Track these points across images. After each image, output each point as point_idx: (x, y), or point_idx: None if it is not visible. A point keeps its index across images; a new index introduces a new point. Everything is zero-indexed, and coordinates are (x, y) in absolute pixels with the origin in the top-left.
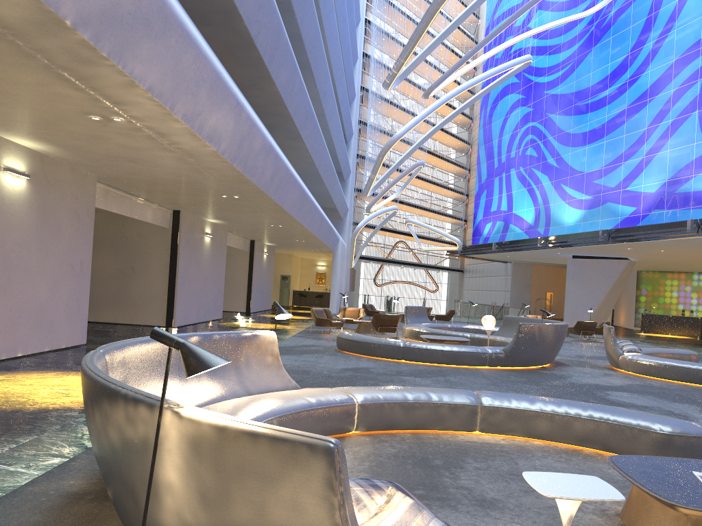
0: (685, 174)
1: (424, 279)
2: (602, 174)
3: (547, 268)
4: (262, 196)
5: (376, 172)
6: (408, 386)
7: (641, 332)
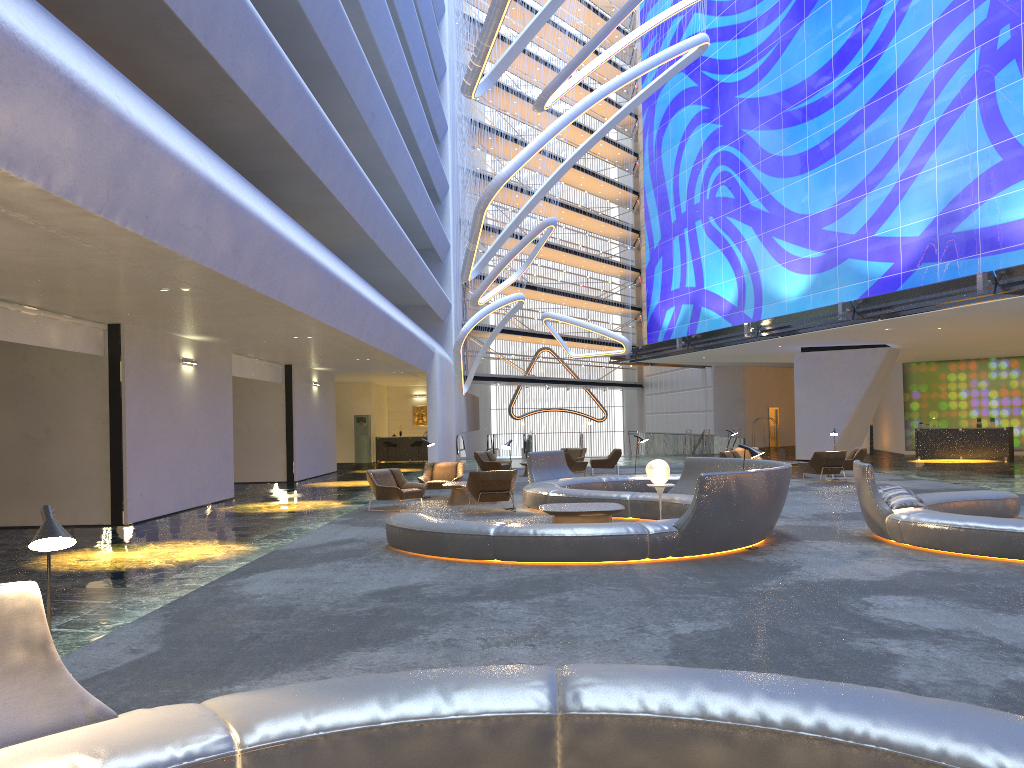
0: (965, 202)
1: (587, 403)
2: (836, 216)
3: (766, 370)
4: (230, 285)
5: (476, 239)
6: (475, 628)
7: (917, 458)
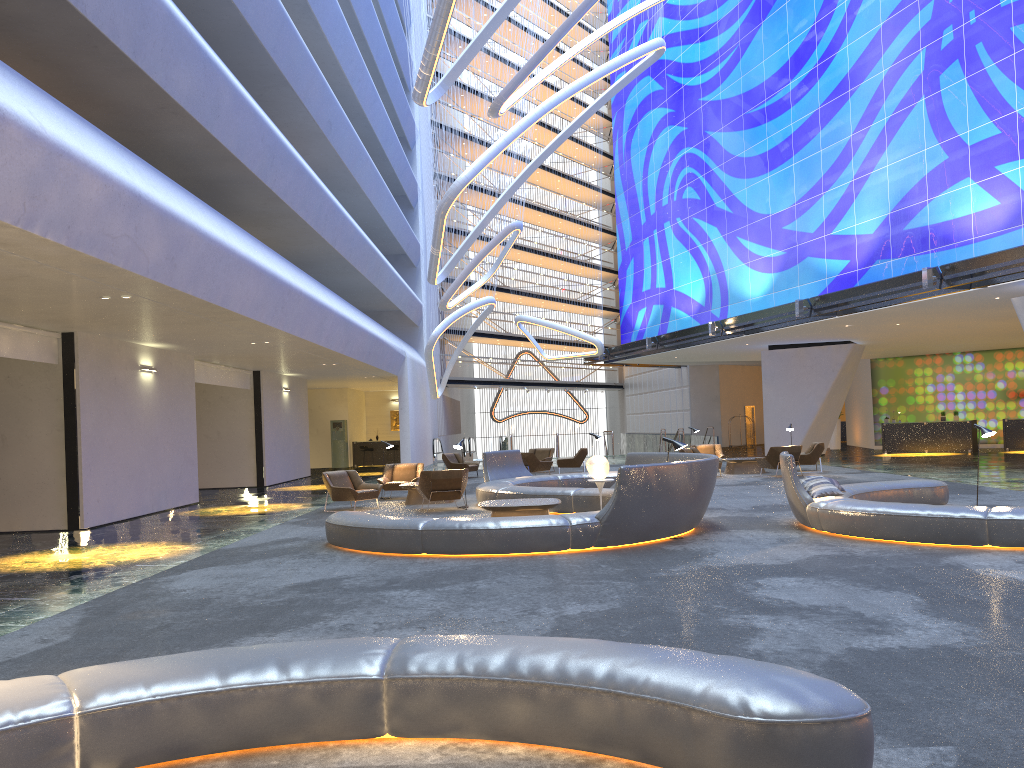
0: (915, 199)
1: (571, 405)
2: (795, 215)
3: (742, 369)
4: (169, 292)
5: (439, 244)
6: (376, 614)
7: (883, 453)
